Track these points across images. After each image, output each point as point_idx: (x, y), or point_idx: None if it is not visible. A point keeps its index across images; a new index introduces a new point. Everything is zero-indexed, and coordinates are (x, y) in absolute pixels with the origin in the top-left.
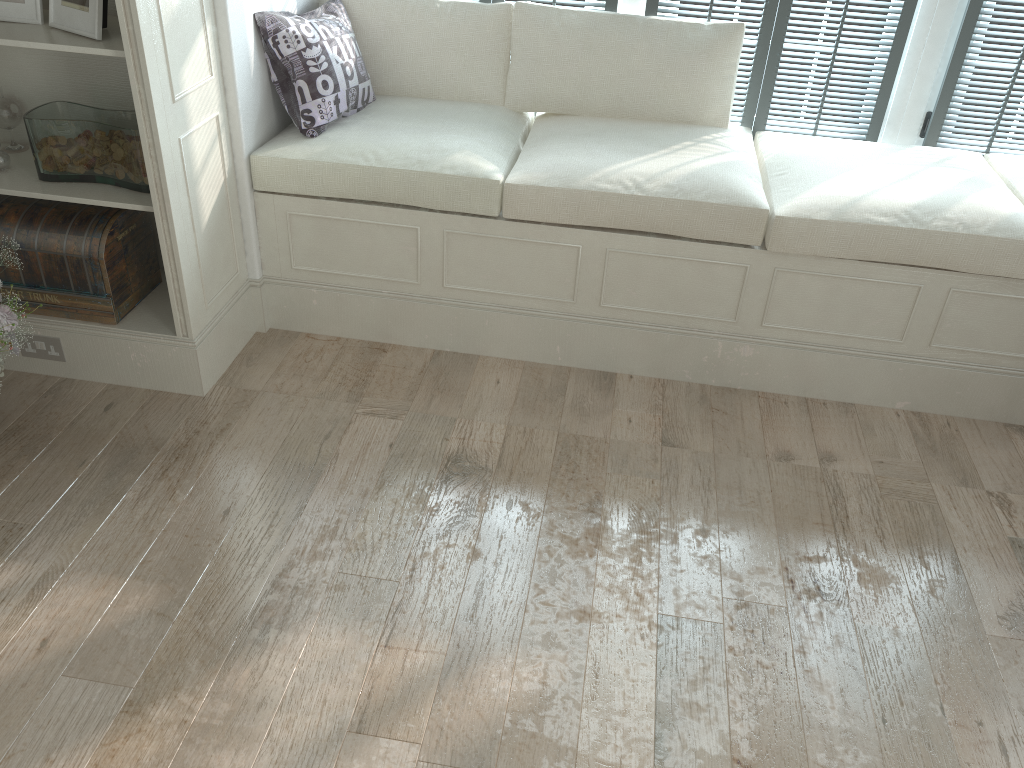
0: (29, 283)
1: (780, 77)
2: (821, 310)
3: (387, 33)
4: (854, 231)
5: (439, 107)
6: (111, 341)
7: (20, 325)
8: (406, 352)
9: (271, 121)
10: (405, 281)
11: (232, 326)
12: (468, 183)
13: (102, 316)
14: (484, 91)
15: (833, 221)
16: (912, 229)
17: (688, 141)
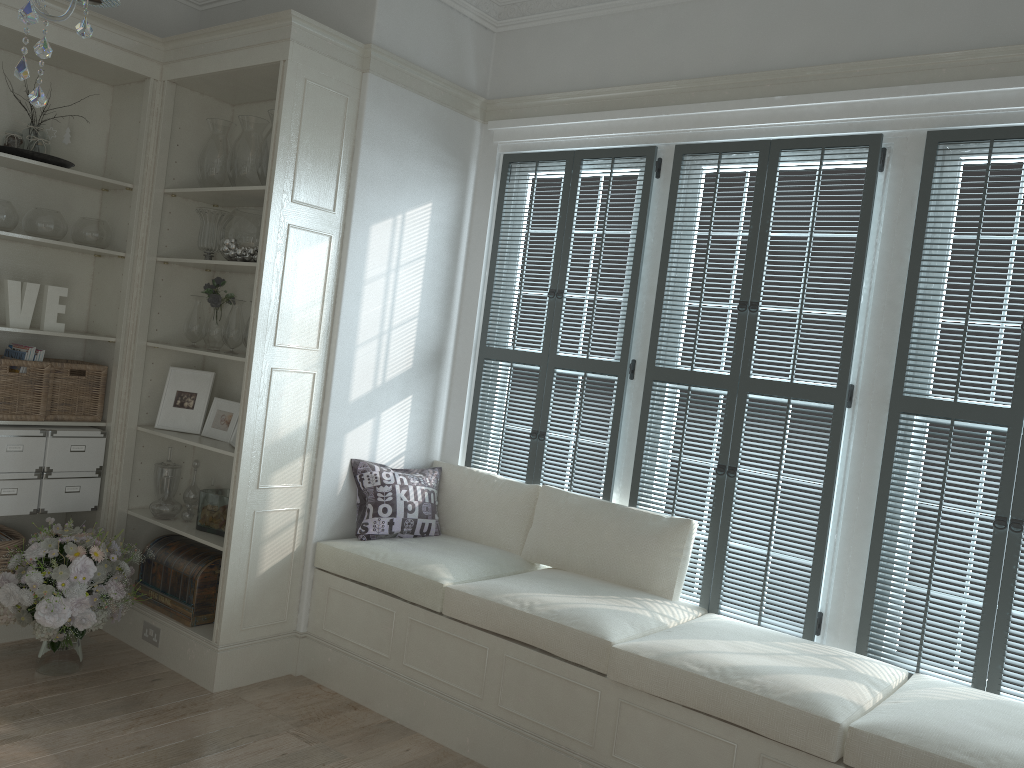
0: (163, 589)
1: (727, 569)
2: (657, 751)
3: (460, 493)
4: (669, 672)
5: (470, 545)
6: (182, 636)
7: (148, 616)
8: (368, 714)
9: (351, 529)
10: (381, 654)
11: (263, 655)
12: (425, 582)
13: (185, 619)
14: (508, 541)
15: (654, 660)
16: (715, 681)
17: (616, 596)
